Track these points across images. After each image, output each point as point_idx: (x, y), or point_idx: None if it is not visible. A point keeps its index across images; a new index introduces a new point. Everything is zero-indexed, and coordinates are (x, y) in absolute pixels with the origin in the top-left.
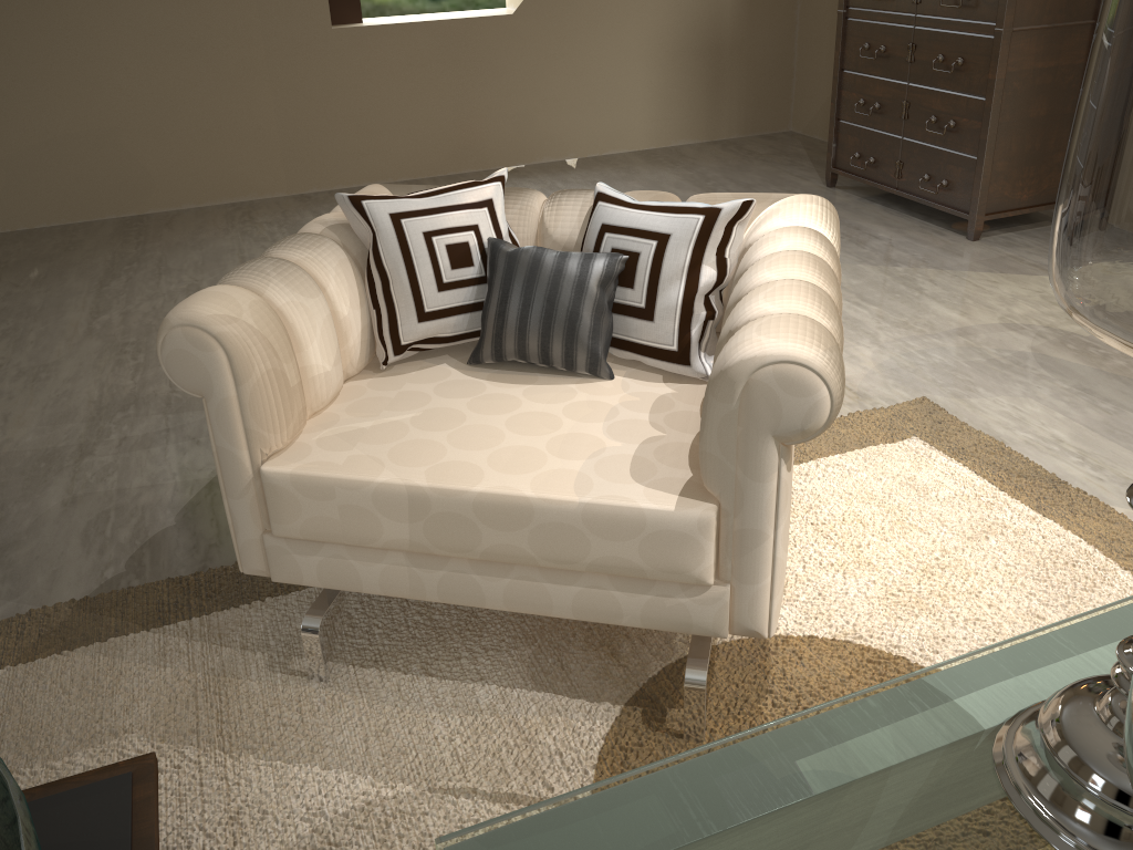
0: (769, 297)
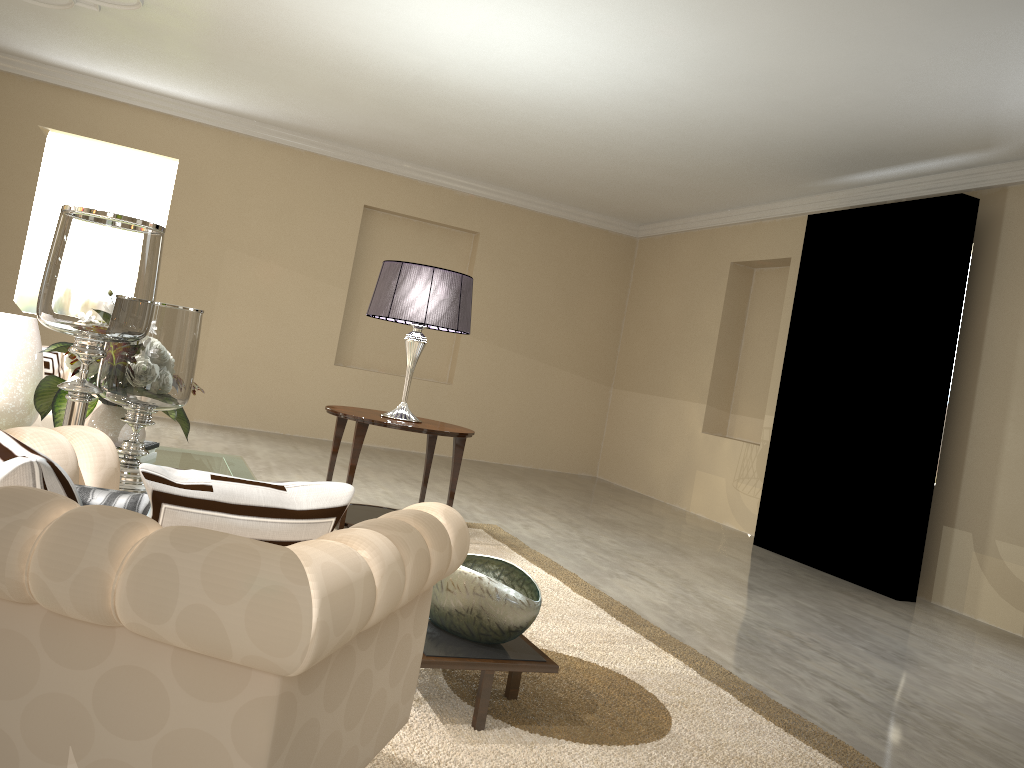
0: (56, 432)
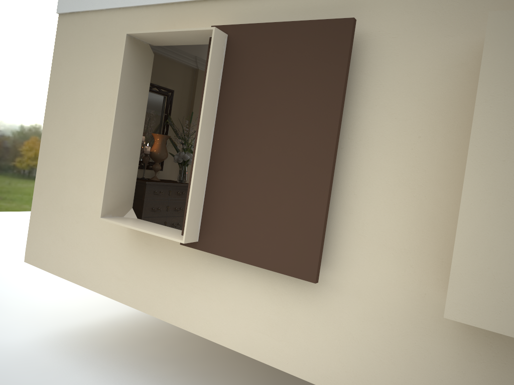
0: None
